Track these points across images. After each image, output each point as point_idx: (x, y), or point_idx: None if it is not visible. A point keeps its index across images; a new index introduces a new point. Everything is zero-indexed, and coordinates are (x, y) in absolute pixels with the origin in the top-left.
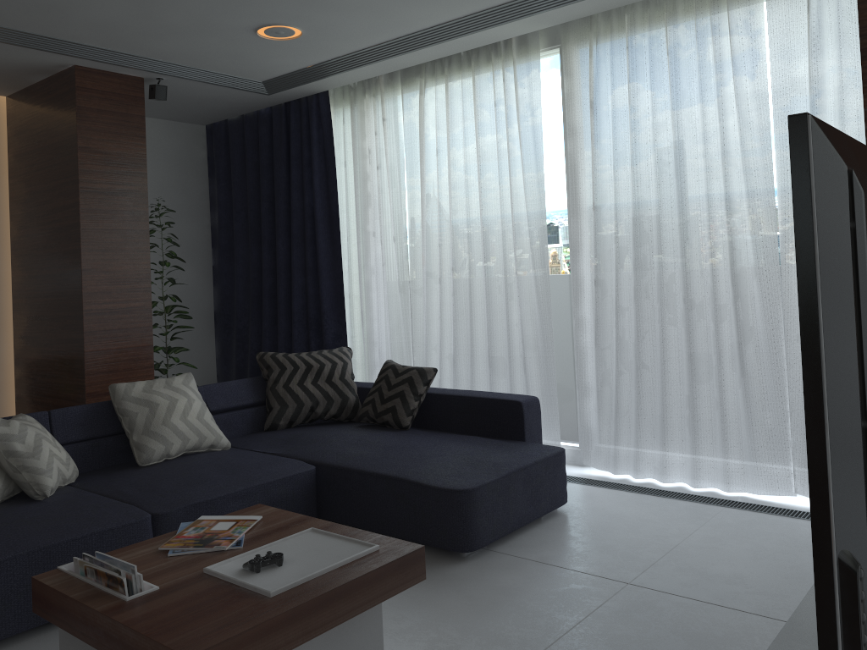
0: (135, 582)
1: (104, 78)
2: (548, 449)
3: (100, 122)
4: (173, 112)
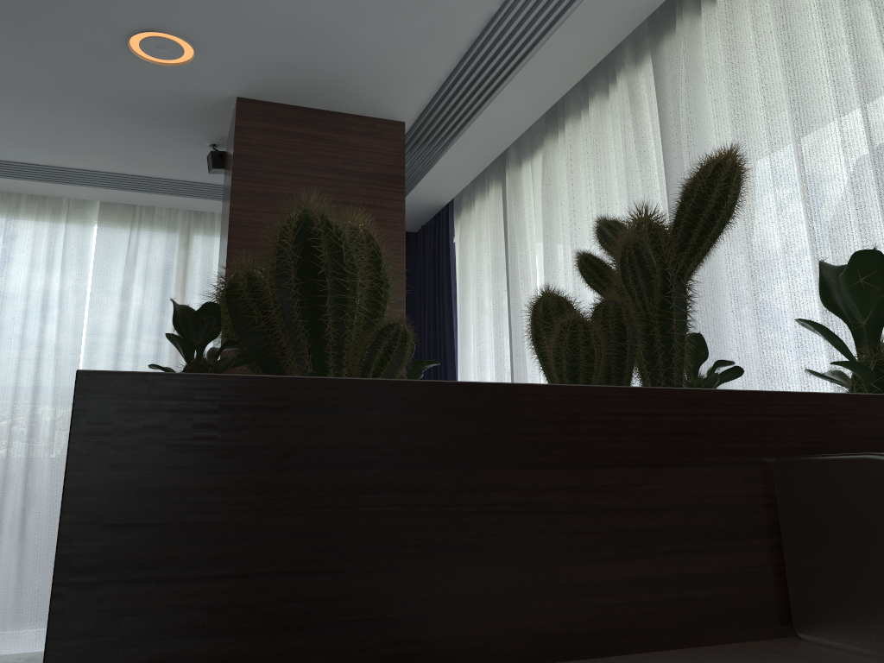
0: None
1: None
2: None
3: None
4: None
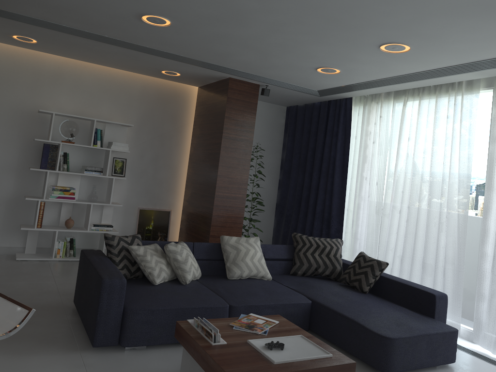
0: (217, 337)
1: (241, 84)
2: (447, 327)
3: (236, 105)
4: (271, 99)
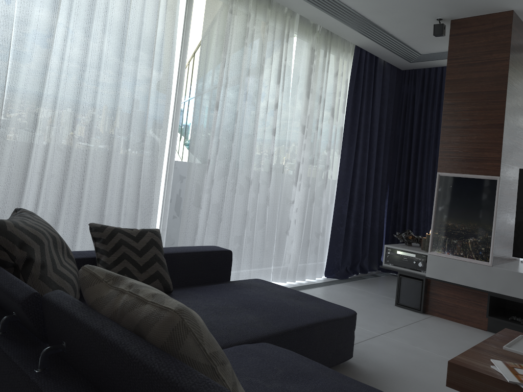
0: None
1: None
2: (263, 281)
3: None
4: None
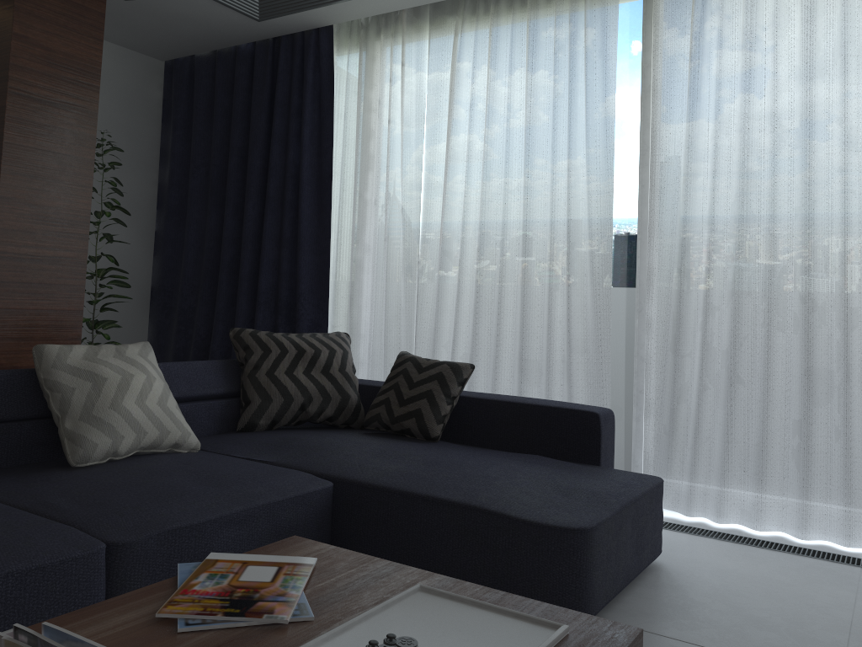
0: None
1: None
2: (644, 478)
3: (46, 8)
4: (131, 33)
